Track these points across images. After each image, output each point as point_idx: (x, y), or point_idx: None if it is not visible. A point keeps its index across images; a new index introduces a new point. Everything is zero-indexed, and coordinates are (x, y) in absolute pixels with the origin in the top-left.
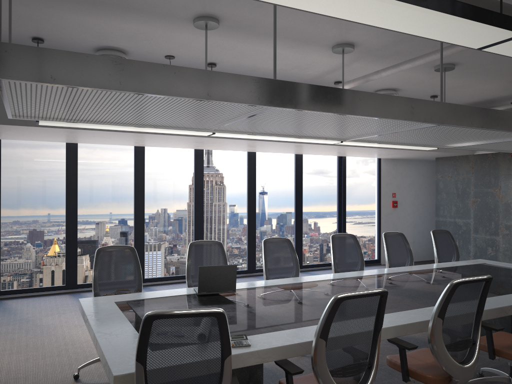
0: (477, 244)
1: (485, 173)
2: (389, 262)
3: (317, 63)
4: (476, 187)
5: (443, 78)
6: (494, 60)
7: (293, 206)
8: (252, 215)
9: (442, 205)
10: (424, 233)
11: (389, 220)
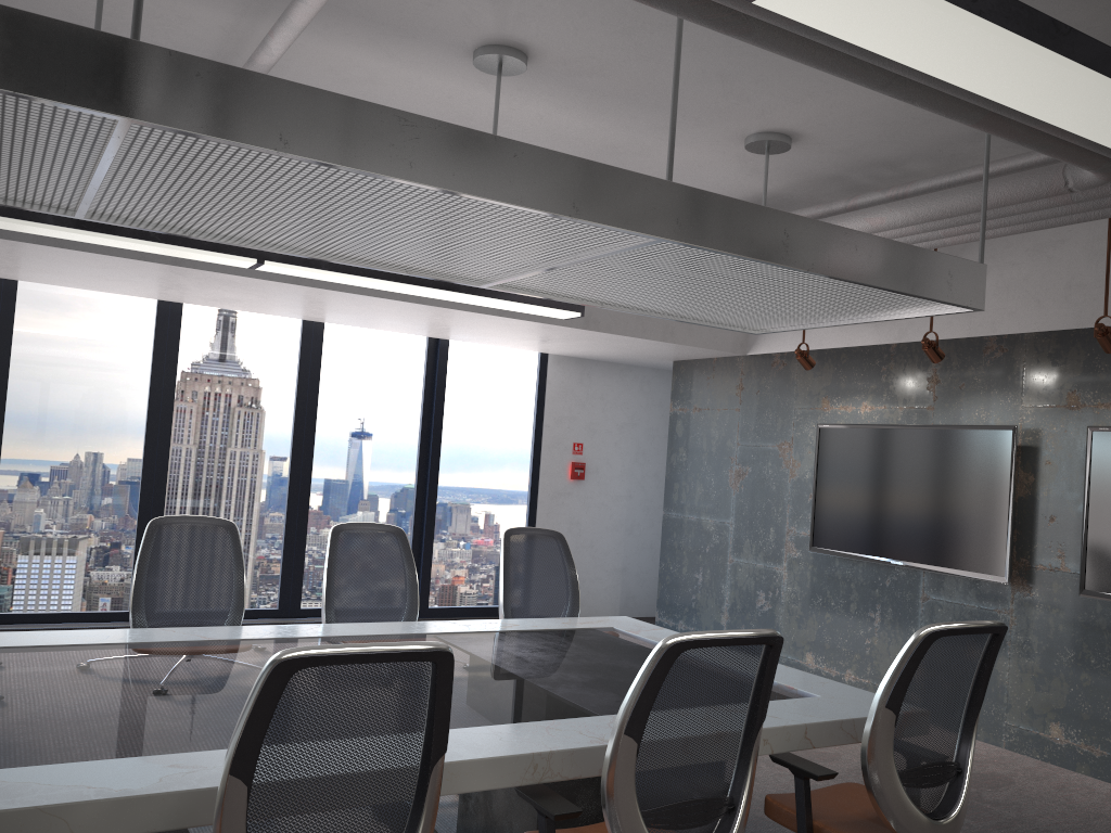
0: (739, 581)
1: (766, 404)
2: (329, 609)
3: (119, 8)
4: (745, 437)
5: (495, 90)
6: (621, 44)
7: (287, 455)
8: (156, 468)
9: (678, 479)
10: (656, 548)
11: (560, 509)
